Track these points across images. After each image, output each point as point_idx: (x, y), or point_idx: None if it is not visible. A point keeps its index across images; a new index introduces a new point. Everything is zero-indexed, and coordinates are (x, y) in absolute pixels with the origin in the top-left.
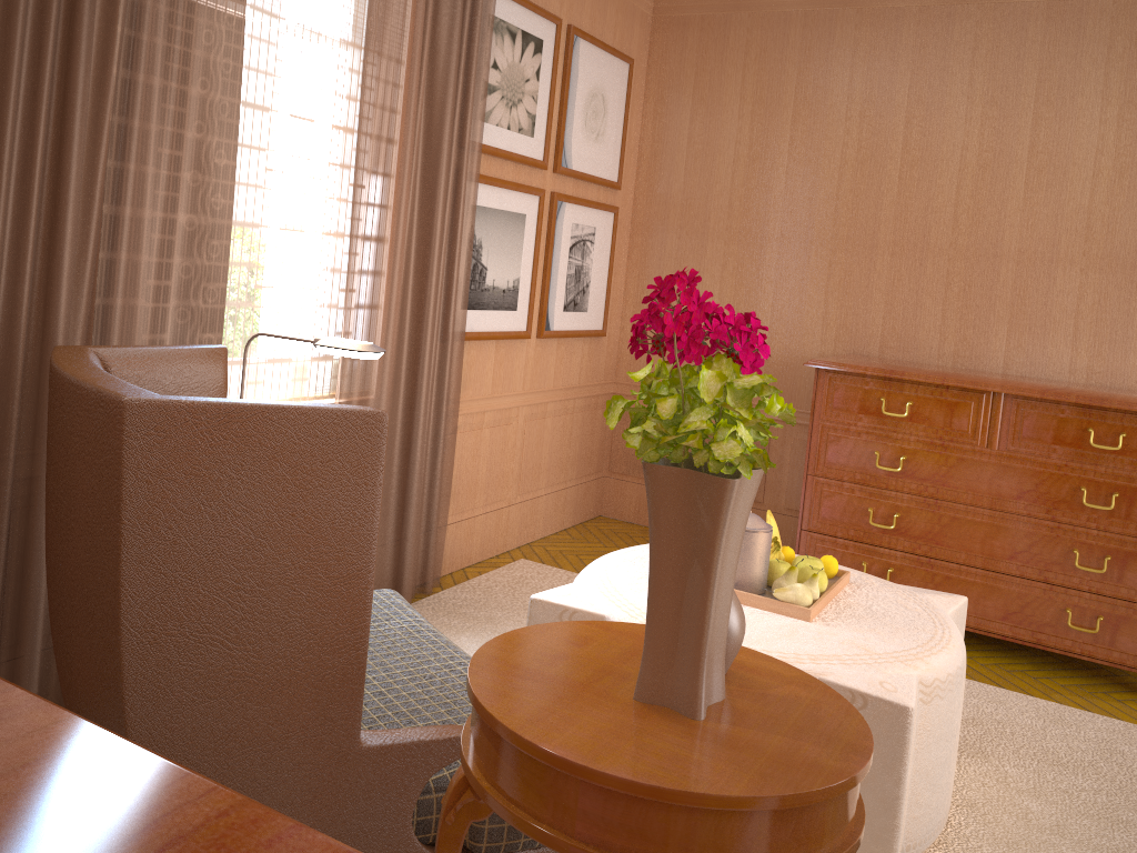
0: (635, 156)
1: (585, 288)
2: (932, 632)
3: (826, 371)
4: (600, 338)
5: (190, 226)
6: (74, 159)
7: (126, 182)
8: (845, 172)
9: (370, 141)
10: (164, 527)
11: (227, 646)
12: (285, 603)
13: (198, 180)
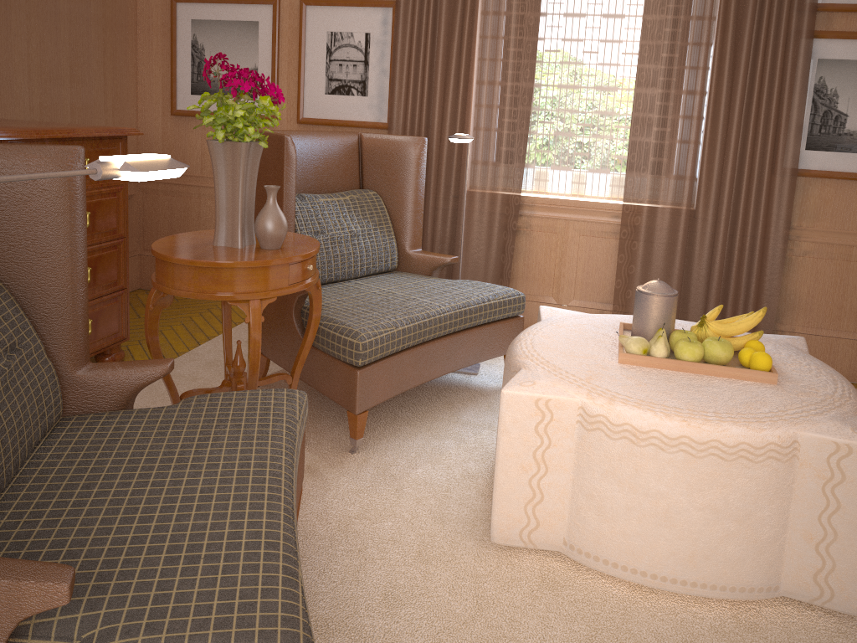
0: None
1: None
2: (692, 409)
3: None
4: None
5: (516, 88)
6: (438, 58)
7: (470, 67)
8: None
9: (669, 22)
10: None
11: None
12: None
13: (519, 63)
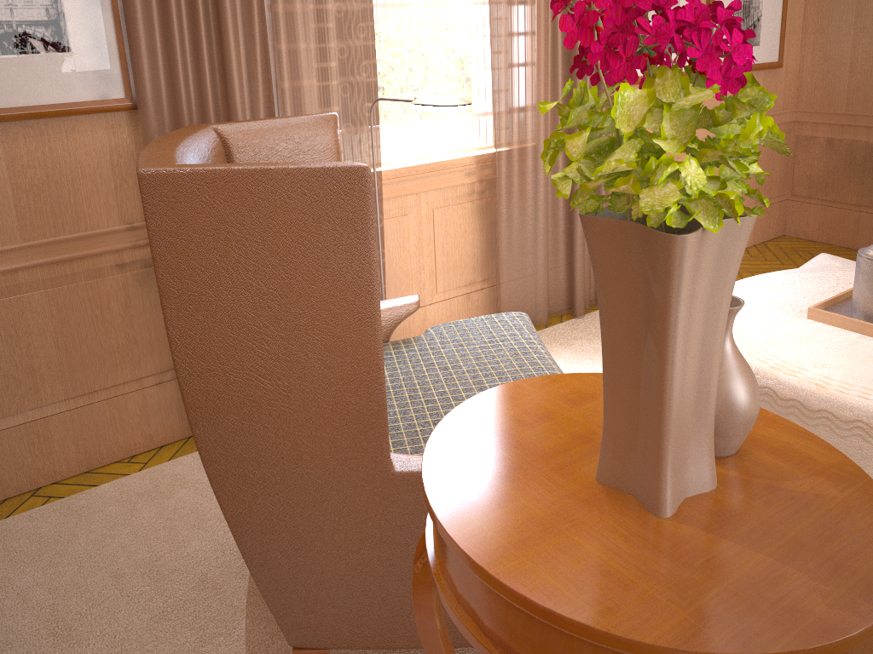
0: None
1: (755, 22)
2: None
3: None
4: (776, 70)
5: (339, 12)
6: None
7: None
8: None
9: None
10: (191, 280)
11: (261, 382)
12: (303, 347)
13: None
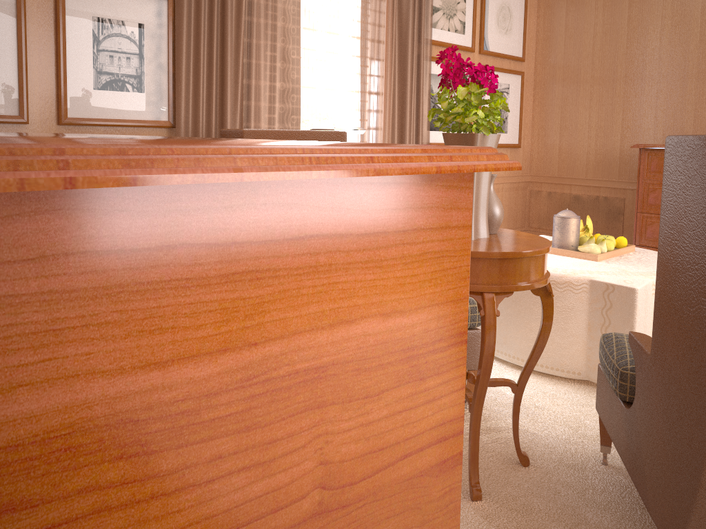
0: (534, 41)
1: (504, 119)
2: None
3: (645, 150)
4: (517, 149)
5: (282, 87)
6: (229, 57)
7: (251, 67)
8: (664, 33)
9: (368, 42)
10: None
11: None
12: None
13: (284, 65)
